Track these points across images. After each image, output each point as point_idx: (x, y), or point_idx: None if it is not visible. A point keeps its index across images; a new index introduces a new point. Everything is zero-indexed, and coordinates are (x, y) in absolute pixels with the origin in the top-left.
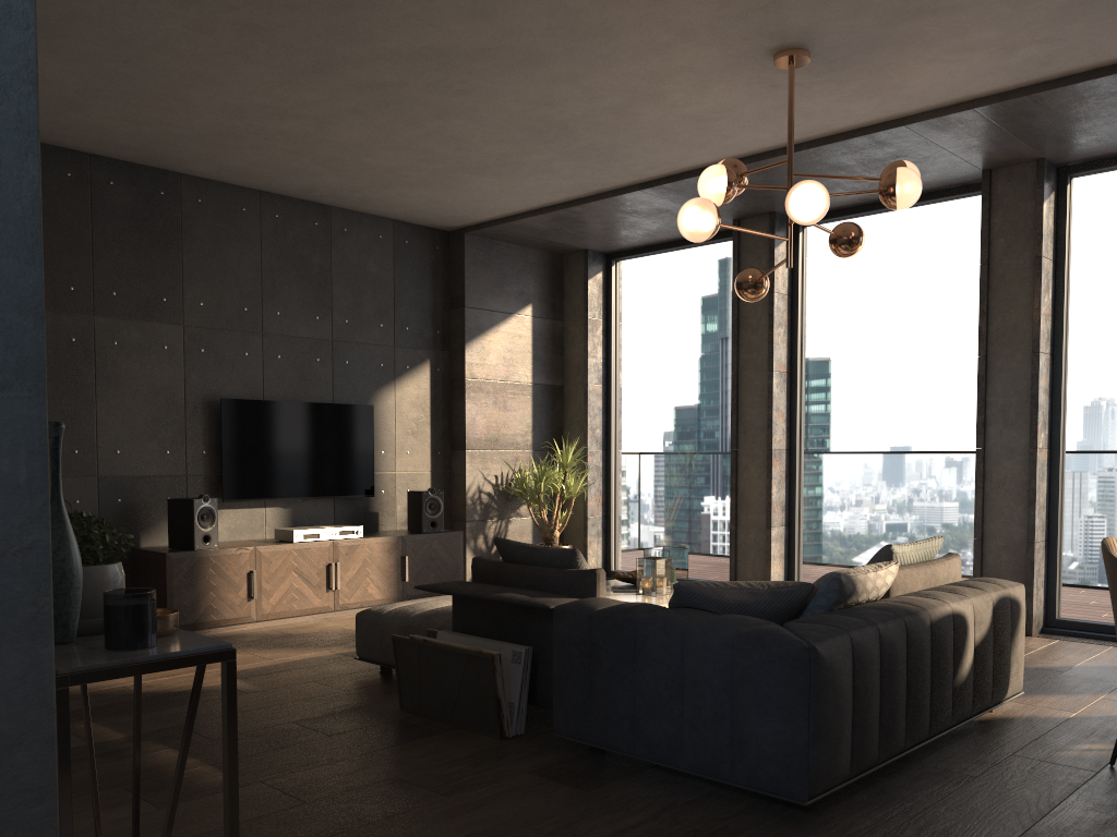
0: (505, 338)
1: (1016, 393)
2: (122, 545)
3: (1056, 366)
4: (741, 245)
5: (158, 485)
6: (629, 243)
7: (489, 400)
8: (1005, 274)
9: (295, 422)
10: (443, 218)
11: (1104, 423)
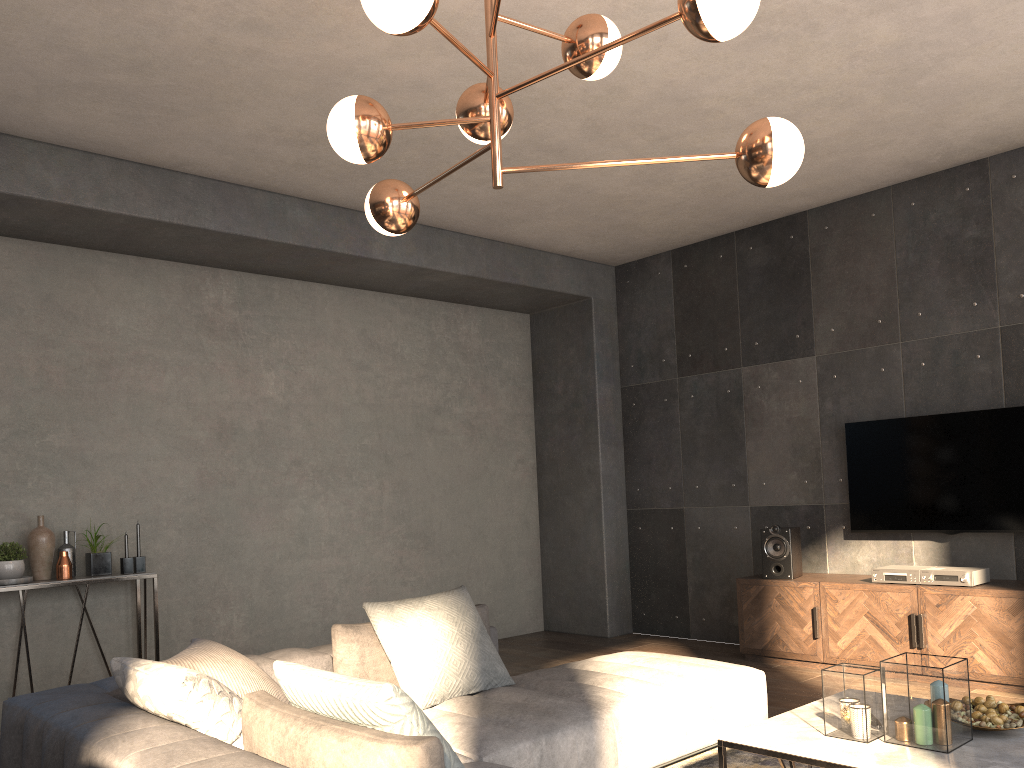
0: None
1: None
2: (6, 555)
3: None
4: None
5: (798, 514)
6: None
7: None
8: None
9: (933, 439)
10: None
11: None
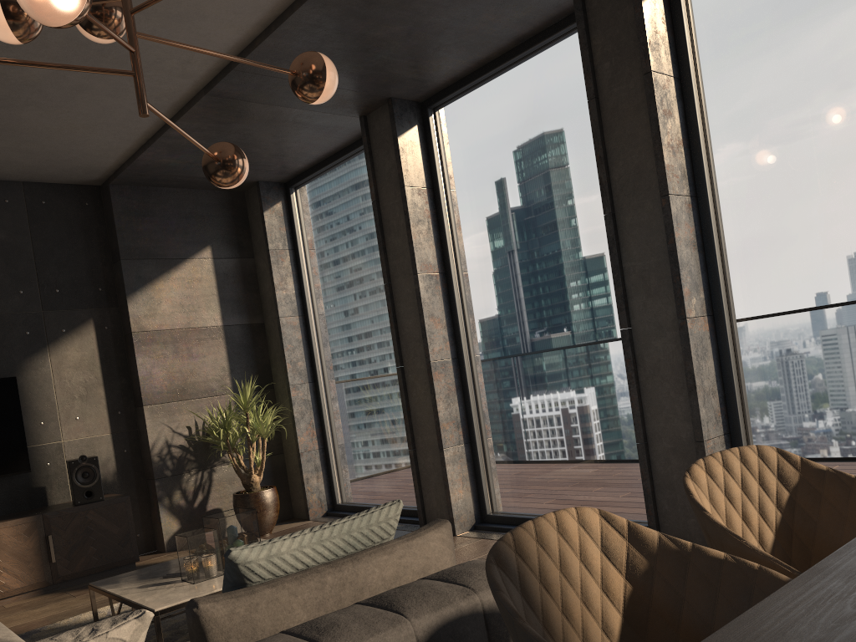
0: (180, 284)
1: (653, 253)
2: None
3: (703, 210)
4: (371, 143)
5: None
6: (291, 166)
7: (167, 350)
8: (617, 105)
9: None
10: (70, 171)
11: (772, 272)
